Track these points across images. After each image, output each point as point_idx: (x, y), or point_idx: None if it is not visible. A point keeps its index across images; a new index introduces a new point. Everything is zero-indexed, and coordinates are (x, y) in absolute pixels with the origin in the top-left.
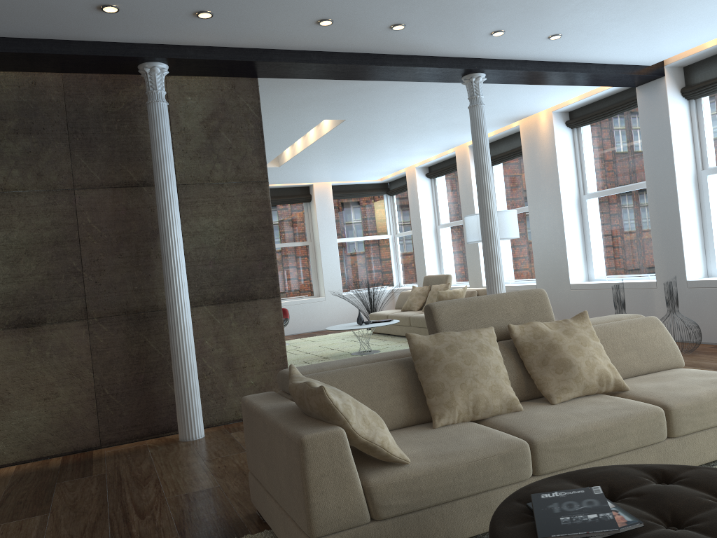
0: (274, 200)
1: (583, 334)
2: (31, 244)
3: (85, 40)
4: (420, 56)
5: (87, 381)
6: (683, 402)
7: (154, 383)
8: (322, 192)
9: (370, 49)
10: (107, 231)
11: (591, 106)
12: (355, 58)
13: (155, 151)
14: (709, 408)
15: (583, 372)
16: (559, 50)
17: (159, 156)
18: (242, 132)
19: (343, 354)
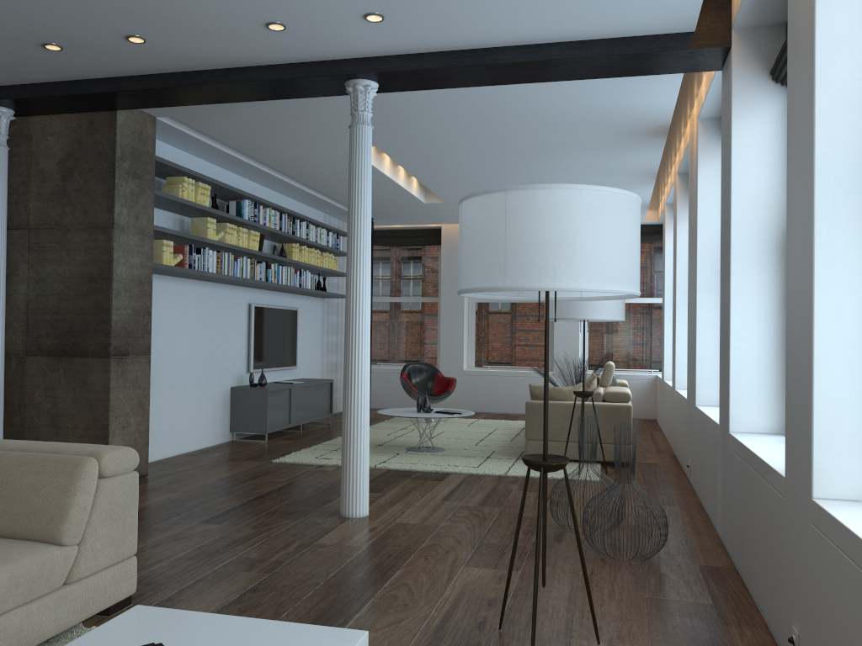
0: None
1: None
2: None
3: None
4: (254, 66)
5: None
6: None
7: None
8: None
9: (176, 66)
10: None
11: None
12: (170, 79)
13: None
14: None
15: None
16: (436, 32)
17: None
18: (94, 172)
19: (404, 446)
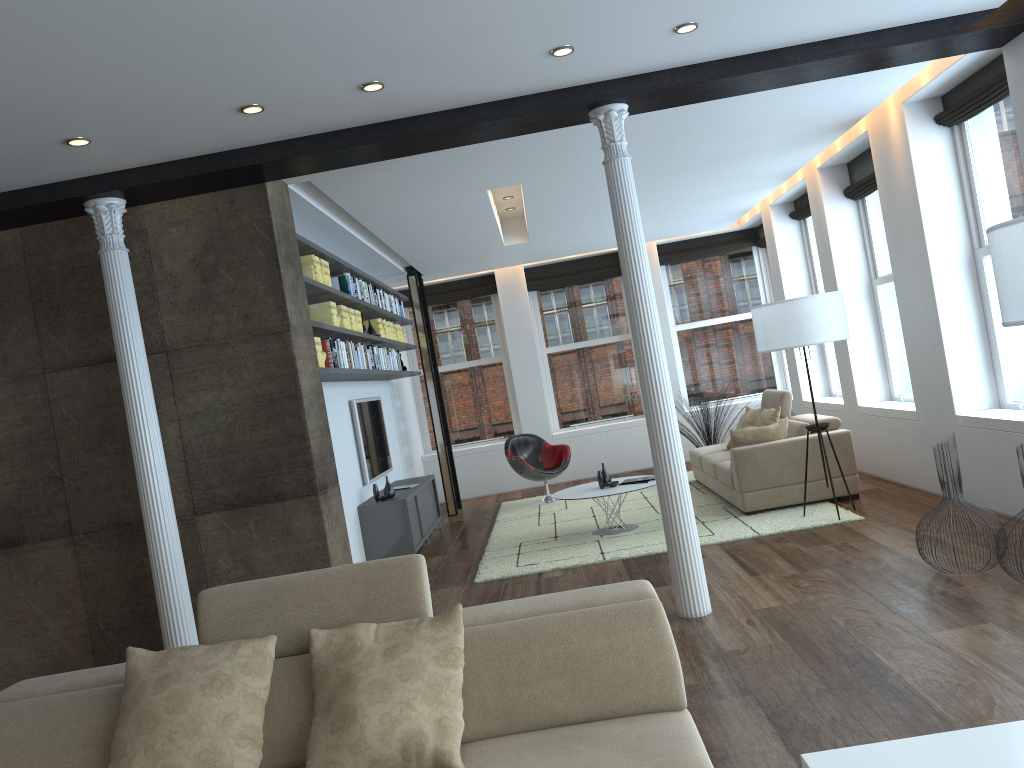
0: (571, 279)
1: (420, 655)
2: (3, 447)
3: None
4: (483, 104)
5: (78, 613)
6: None
7: (157, 616)
8: None
9: (385, 115)
10: (86, 422)
11: (968, 84)
12: (371, 132)
13: (111, 317)
14: None
15: (369, 735)
16: (734, 38)
17: (114, 324)
18: (249, 264)
19: (584, 531)
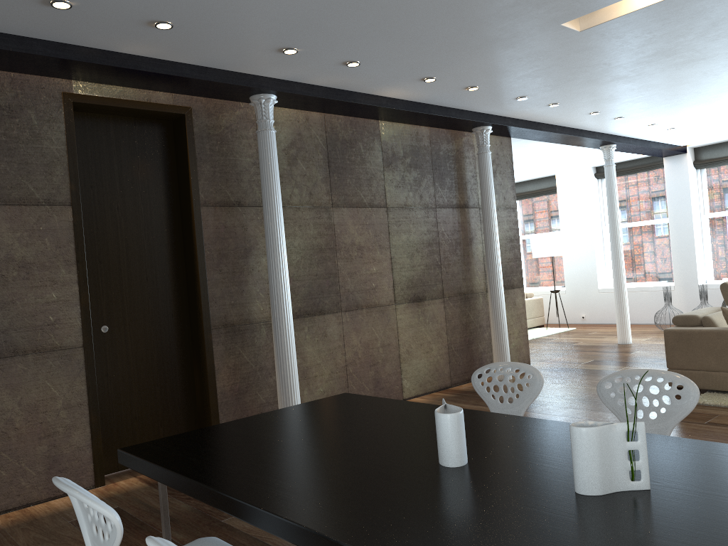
0: None
1: None
2: (418, 244)
3: (469, 110)
4: (596, 132)
5: (444, 340)
6: None
7: (472, 343)
8: None
9: (582, 126)
10: (450, 237)
11: (616, 165)
12: (572, 131)
13: (487, 185)
14: None
15: None
16: (660, 135)
17: (490, 189)
18: (505, 173)
19: None
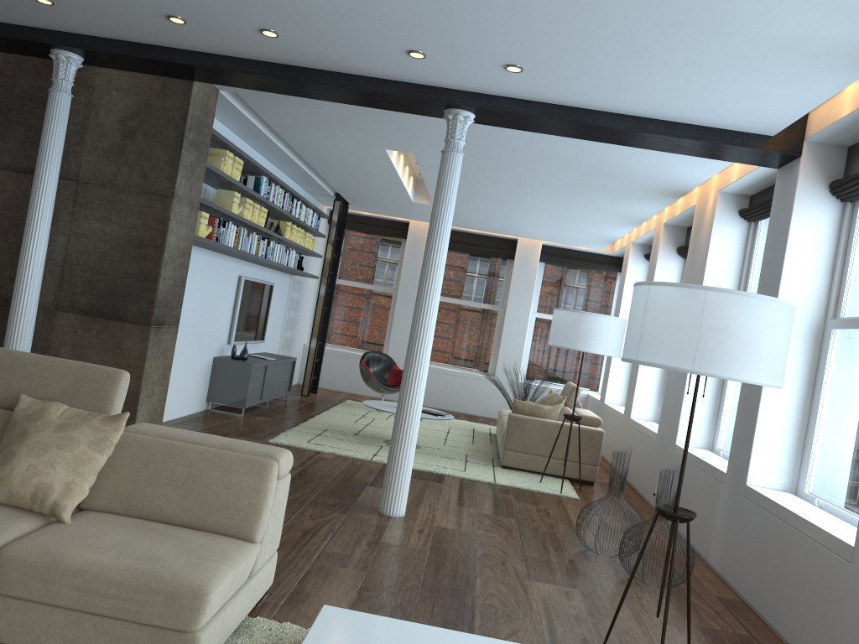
0: (468, 248)
1: (81, 436)
2: None
3: None
4: (363, 76)
5: None
6: (29, 554)
7: None
8: (527, 250)
9: (285, 60)
10: (1, 213)
11: (767, 192)
12: (273, 69)
13: (41, 141)
14: (62, 579)
15: (14, 475)
16: (557, 90)
17: (41, 146)
18: (160, 137)
19: (380, 437)
